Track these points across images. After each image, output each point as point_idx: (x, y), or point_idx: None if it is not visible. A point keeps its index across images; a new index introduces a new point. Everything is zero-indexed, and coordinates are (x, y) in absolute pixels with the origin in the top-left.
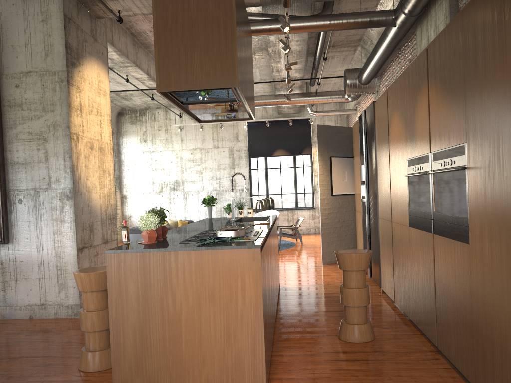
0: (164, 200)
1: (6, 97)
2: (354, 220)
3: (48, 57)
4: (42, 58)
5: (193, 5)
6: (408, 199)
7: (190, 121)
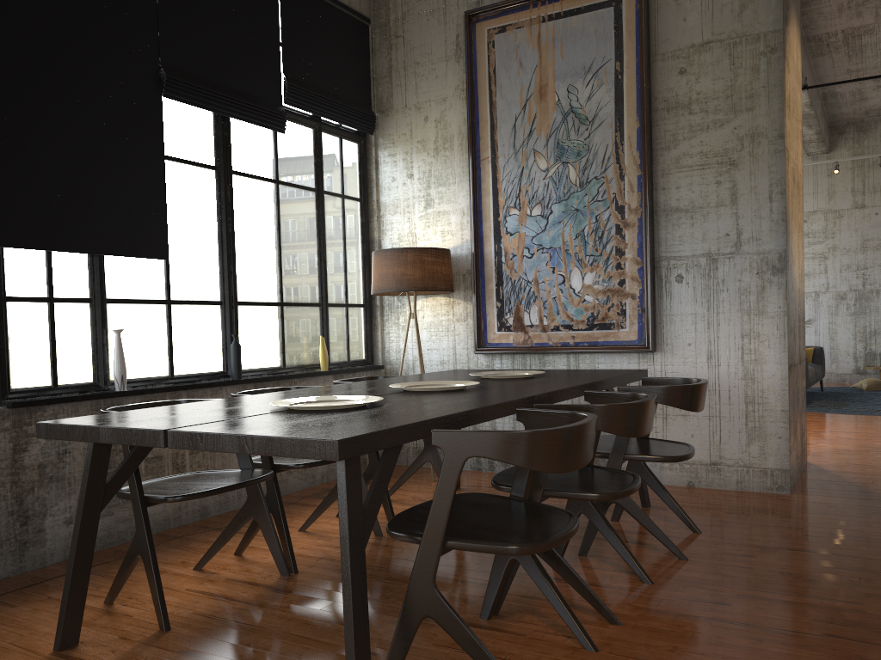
0: None
1: (660, 95)
2: None
3: (745, 10)
4: (732, 14)
5: None
6: None
7: (804, 160)
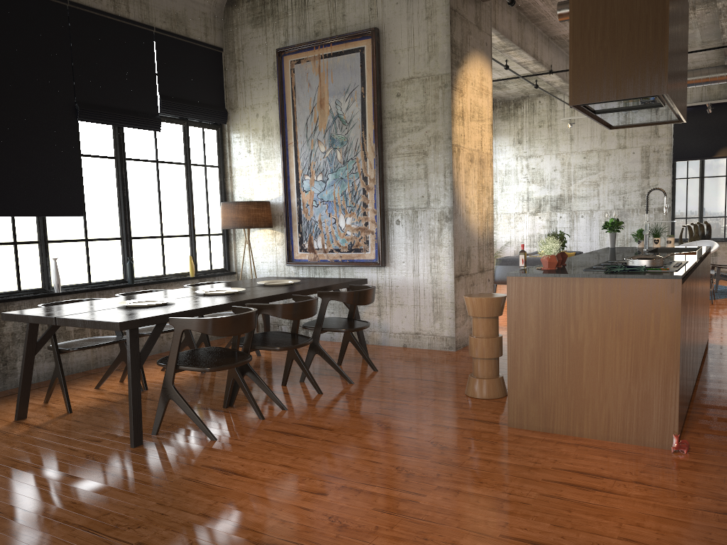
0: (542, 223)
1: (386, 109)
2: None
3: (431, 60)
4: (424, 61)
5: (617, 4)
6: None
7: None
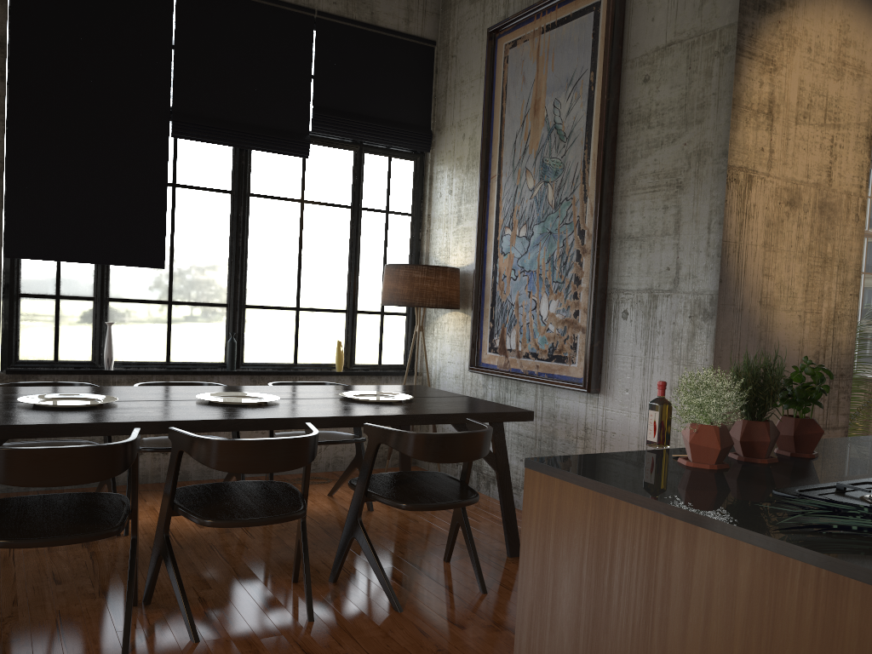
0: None
1: (626, 107)
2: None
3: (705, 3)
4: (693, 8)
5: None
6: None
7: None
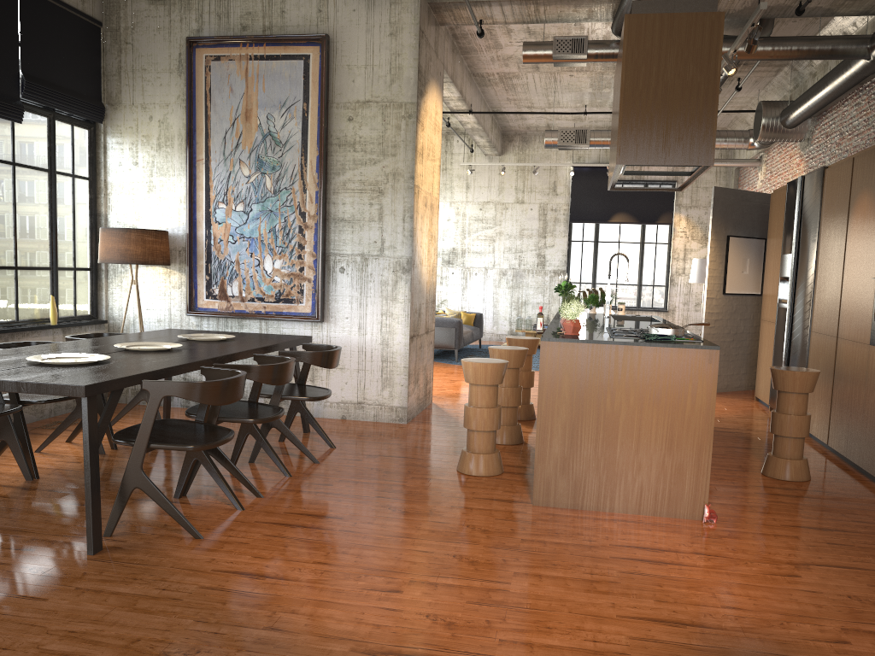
0: None
1: (334, 133)
2: (751, 333)
3: (393, 84)
4: (385, 84)
5: (670, 68)
6: (873, 309)
7: (483, 159)
